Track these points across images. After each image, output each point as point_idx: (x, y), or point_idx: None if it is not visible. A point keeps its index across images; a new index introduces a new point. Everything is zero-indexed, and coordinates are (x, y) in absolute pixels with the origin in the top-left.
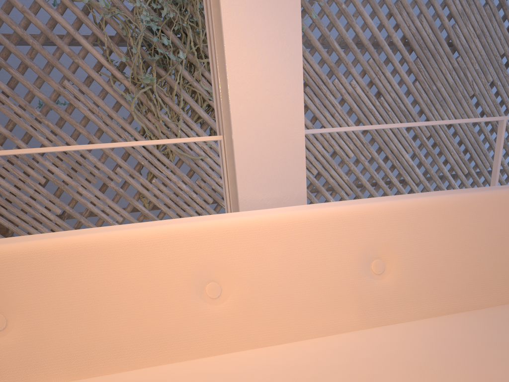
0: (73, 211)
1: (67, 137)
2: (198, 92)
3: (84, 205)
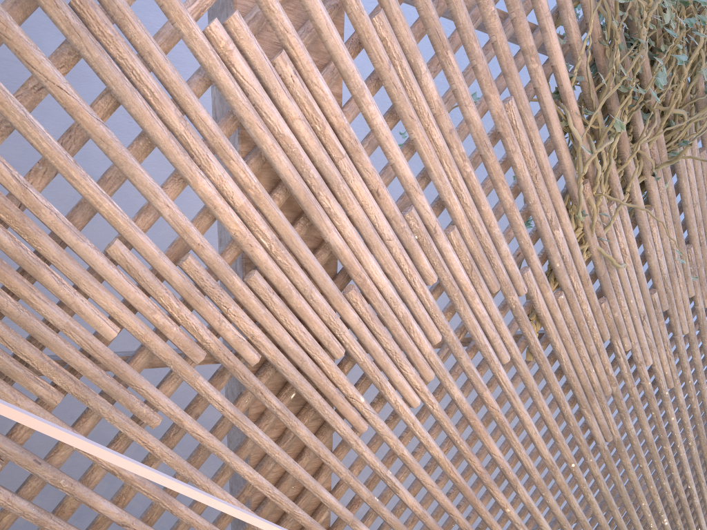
0: (456, 339)
1: (486, 202)
2: (648, 159)
3: (472, 330)
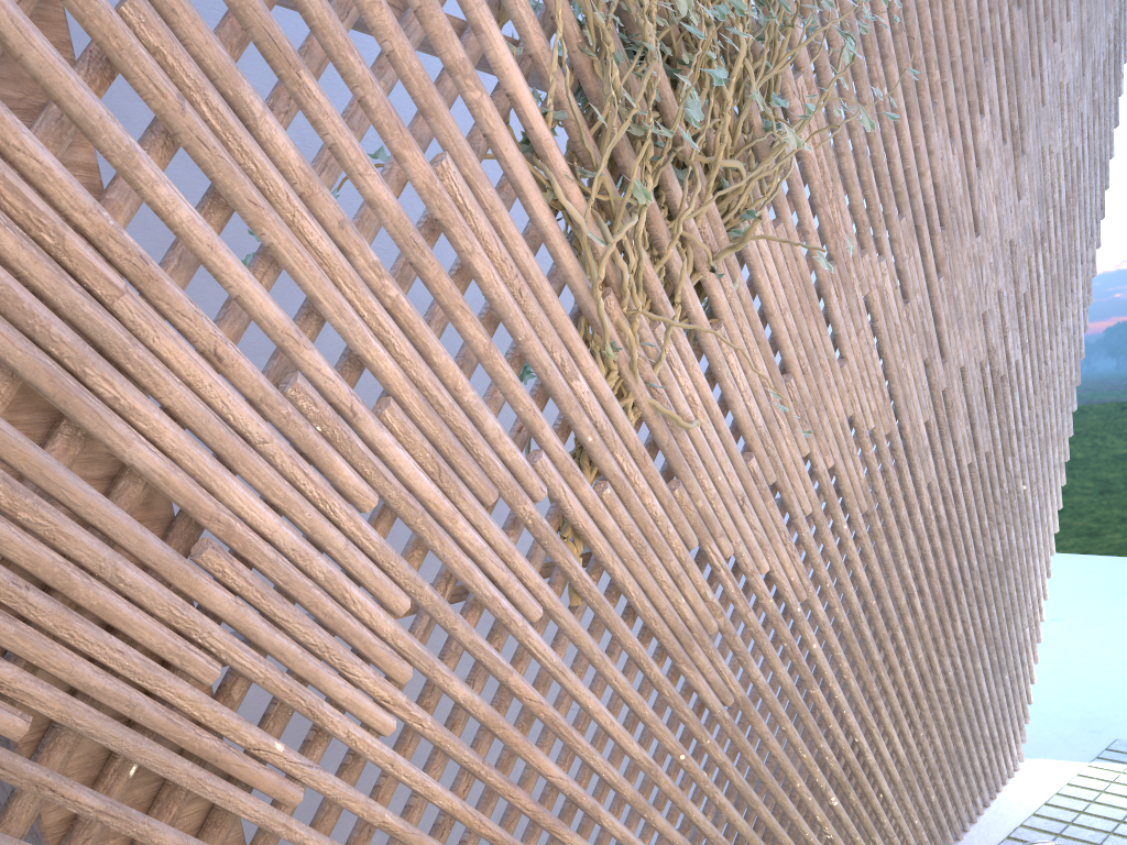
0: (440, 599)
1: (441, 348)
2: (700, 246)
3: (465, 576)
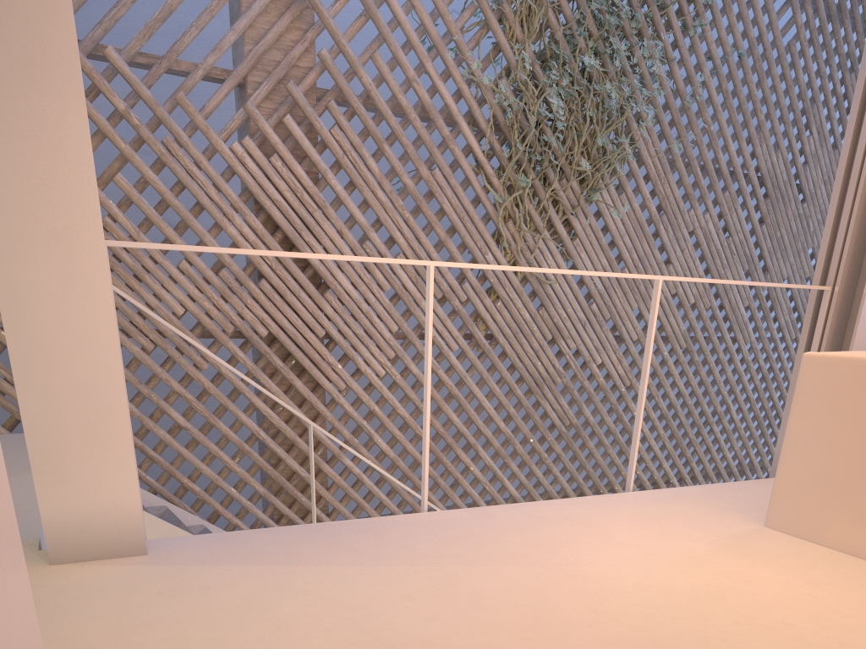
0: (410, 330)
1: (424, 236)
2: (563, 203)
3: (423, 324)
